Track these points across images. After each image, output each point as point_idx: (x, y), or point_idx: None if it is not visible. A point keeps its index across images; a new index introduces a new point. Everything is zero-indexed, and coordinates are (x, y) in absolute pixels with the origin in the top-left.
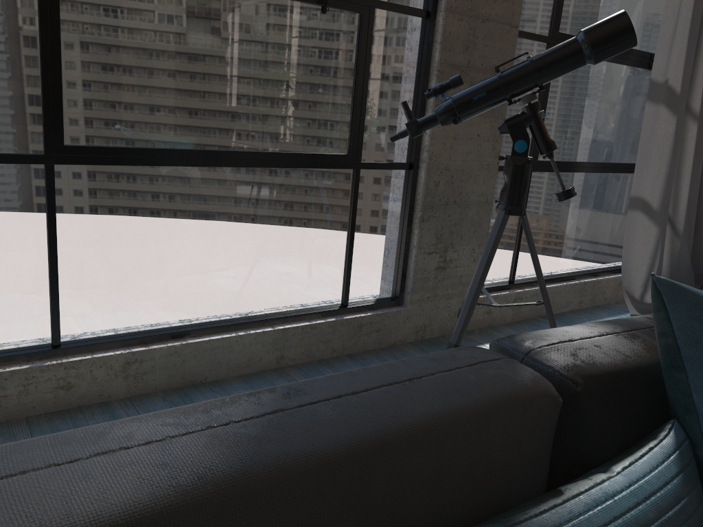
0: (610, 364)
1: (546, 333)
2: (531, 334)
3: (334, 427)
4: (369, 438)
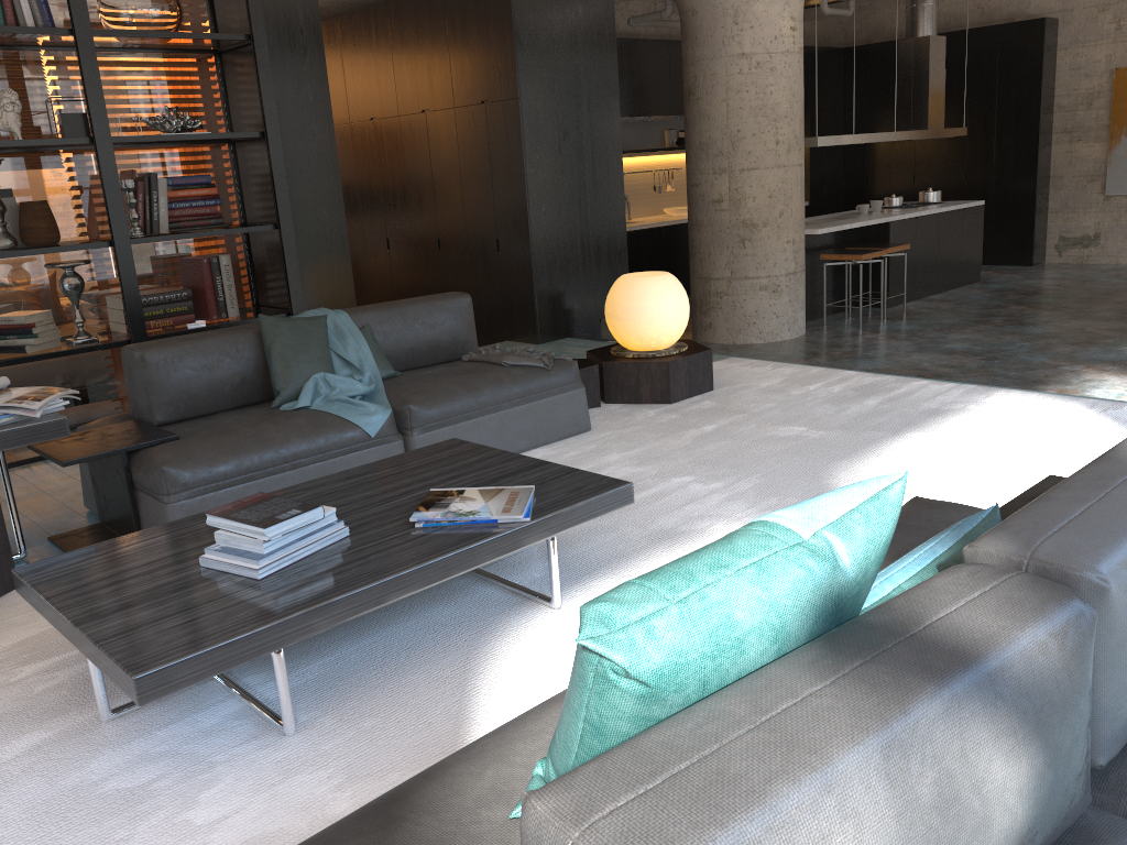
0: (928, 580)
1: (1026, 601)
2: (1042, 595)
3: (1089, 475)
4: (1065, 480)
